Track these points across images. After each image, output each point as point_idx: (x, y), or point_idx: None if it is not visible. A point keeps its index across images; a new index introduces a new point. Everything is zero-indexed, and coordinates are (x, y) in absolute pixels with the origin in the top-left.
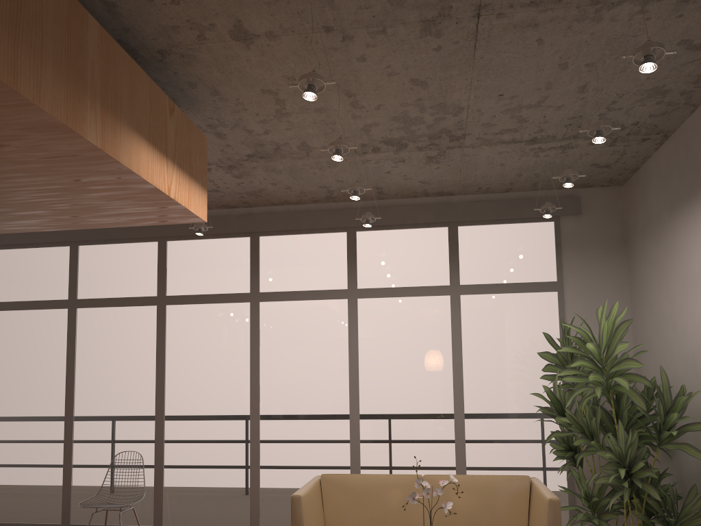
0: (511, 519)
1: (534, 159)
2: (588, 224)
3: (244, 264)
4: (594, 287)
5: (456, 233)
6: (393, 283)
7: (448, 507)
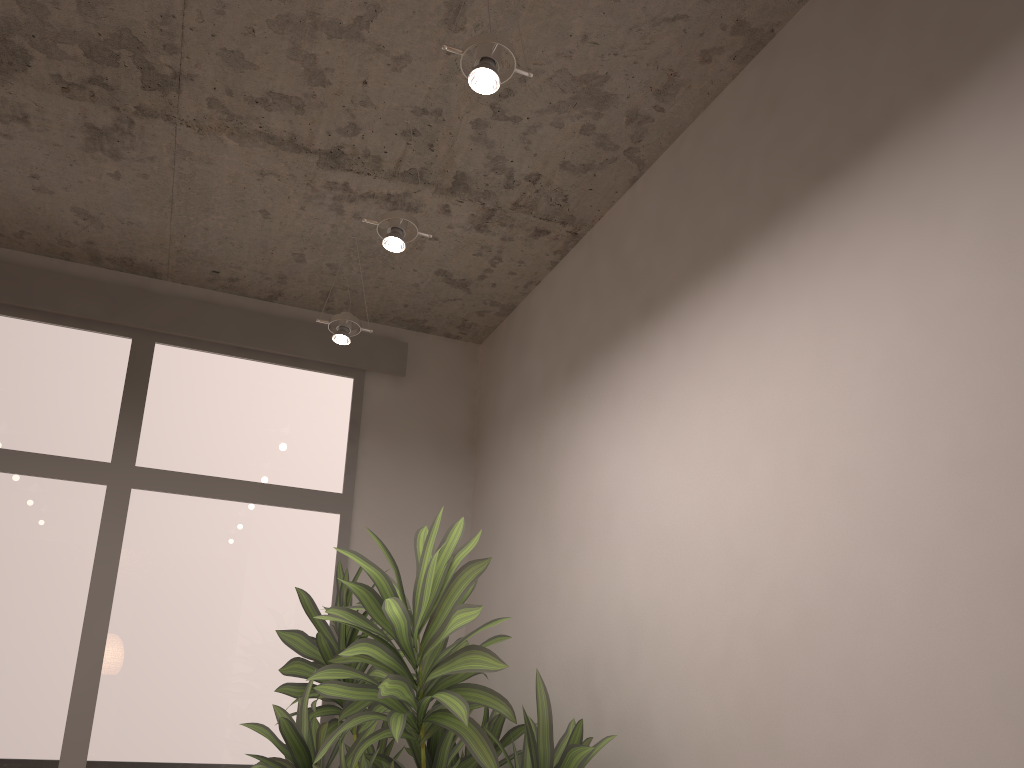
0: None
1: (332, 218)
2: (415, 397)
3: None
4: (410, 518)
5: (148, 356)
6: None
7: None
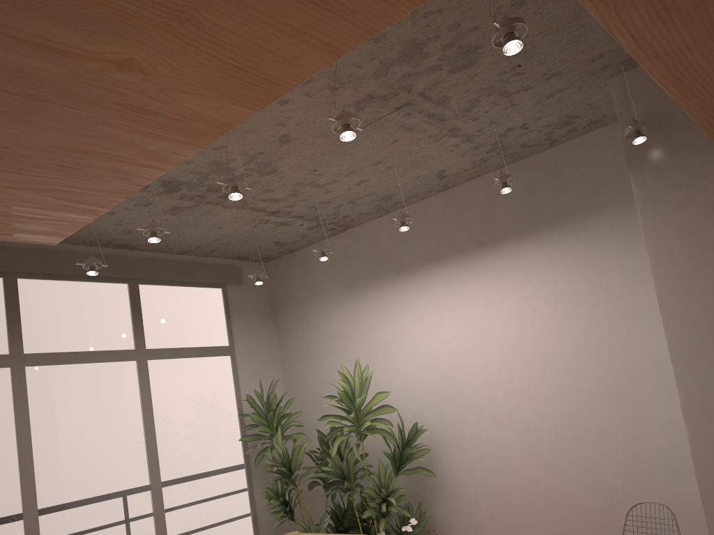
0: None
1: (249, 228)
2: (247, 293)
3: None
4: (256, 352)
5: (138, 292)
6: (72, 347)
7: None
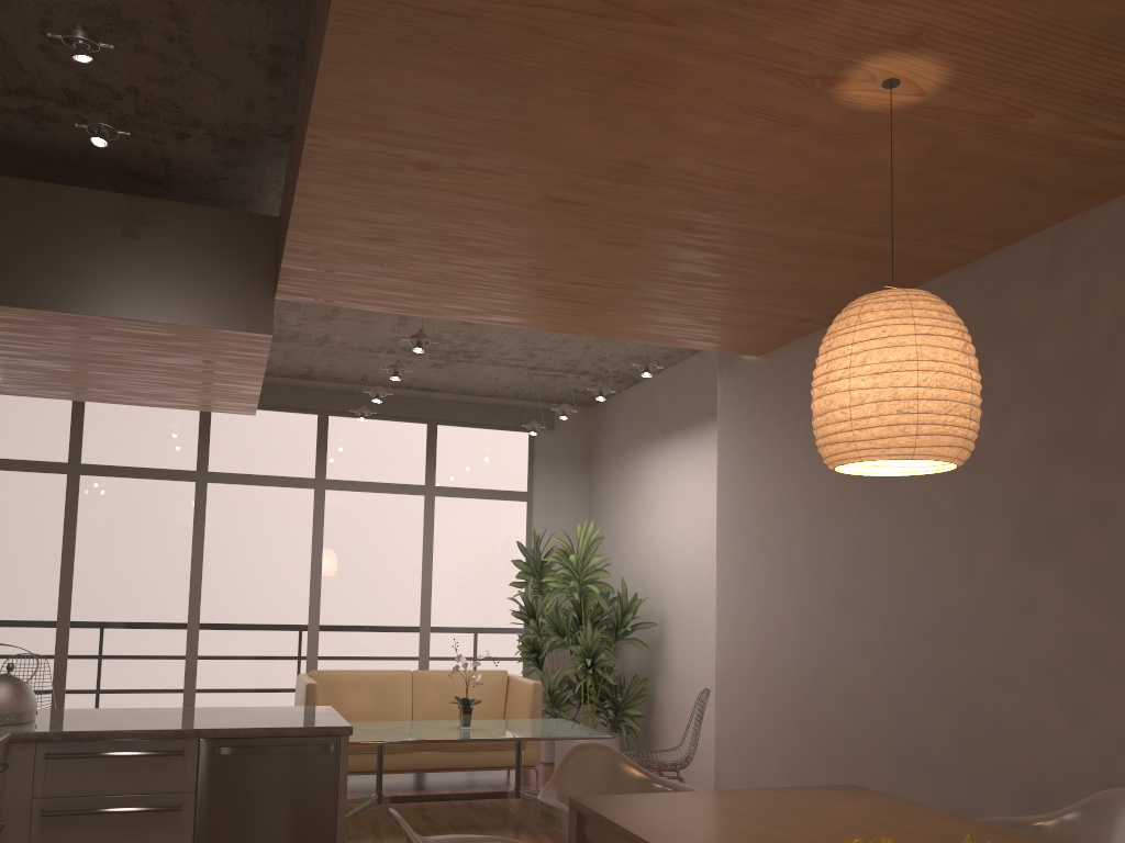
0: (491, 708)
1: (527, 379)
2: (559, 439)
3: (191, 436)
4: (559, 501)
5: (435, 432)
6: (366, 477)
7: (478, 678)
